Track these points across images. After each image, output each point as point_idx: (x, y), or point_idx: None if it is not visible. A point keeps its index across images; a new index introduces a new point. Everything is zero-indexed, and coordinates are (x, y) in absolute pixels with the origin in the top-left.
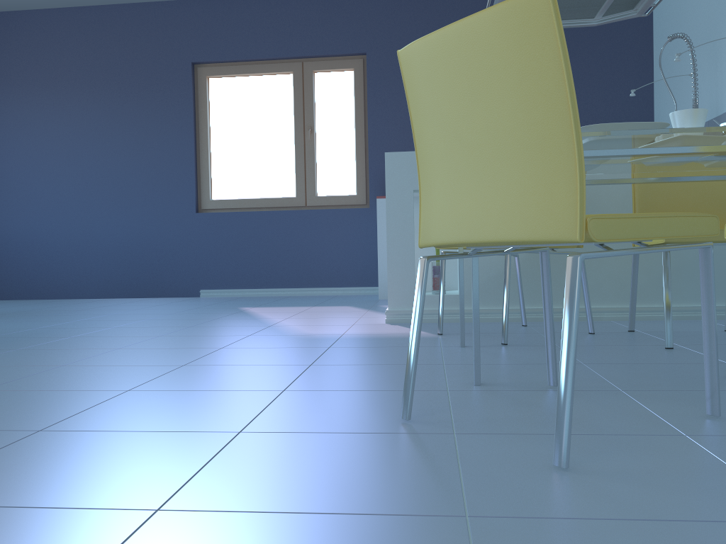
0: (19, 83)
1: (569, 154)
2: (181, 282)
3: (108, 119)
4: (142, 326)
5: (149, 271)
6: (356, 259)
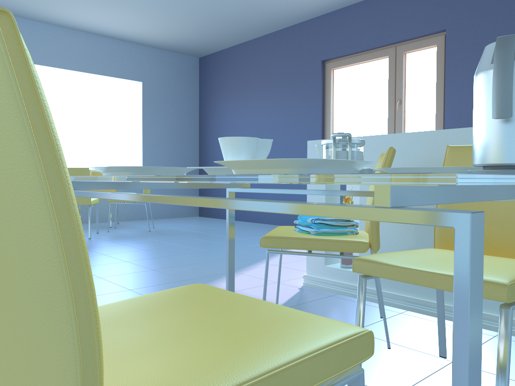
0: (236, 89)
1: None
2: None
3: (275, 106)
4: (181, 258)
5: None
6: None
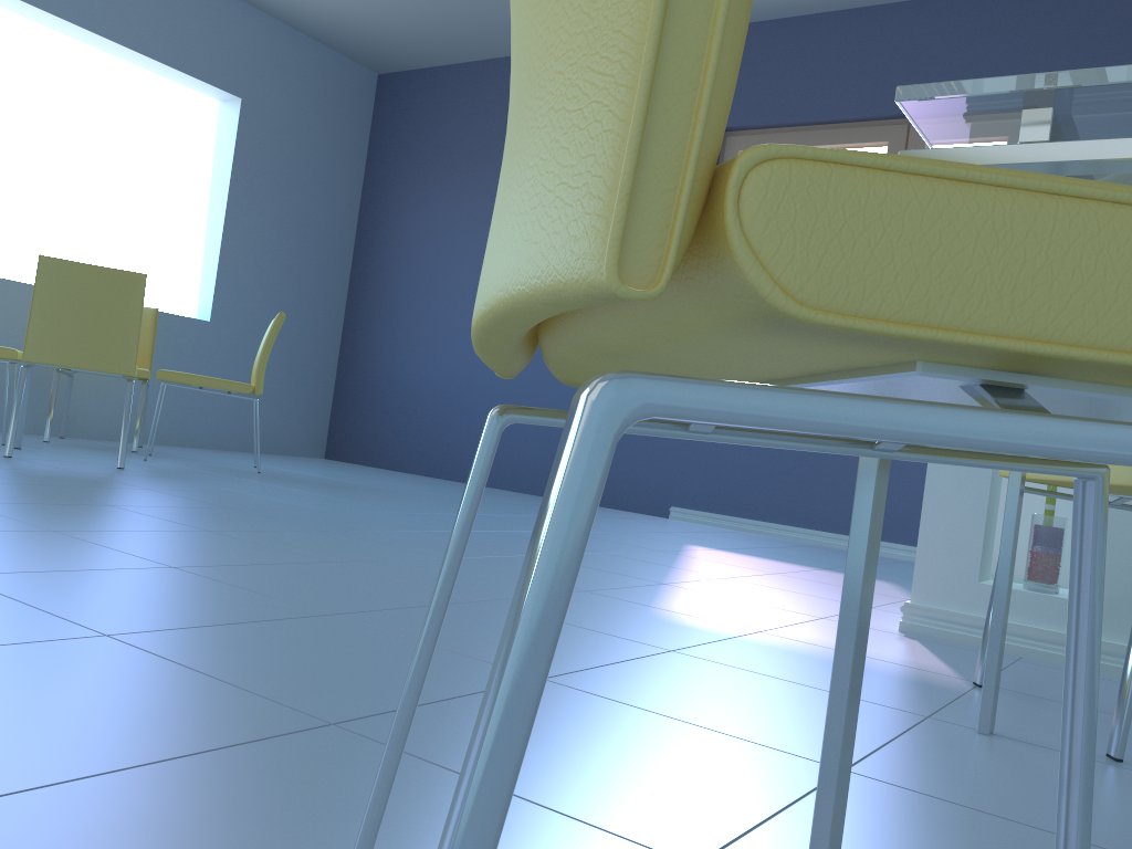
0: (477, 163)
1: None
2: (644, 488)
3: None
4: None
5: None
6: None
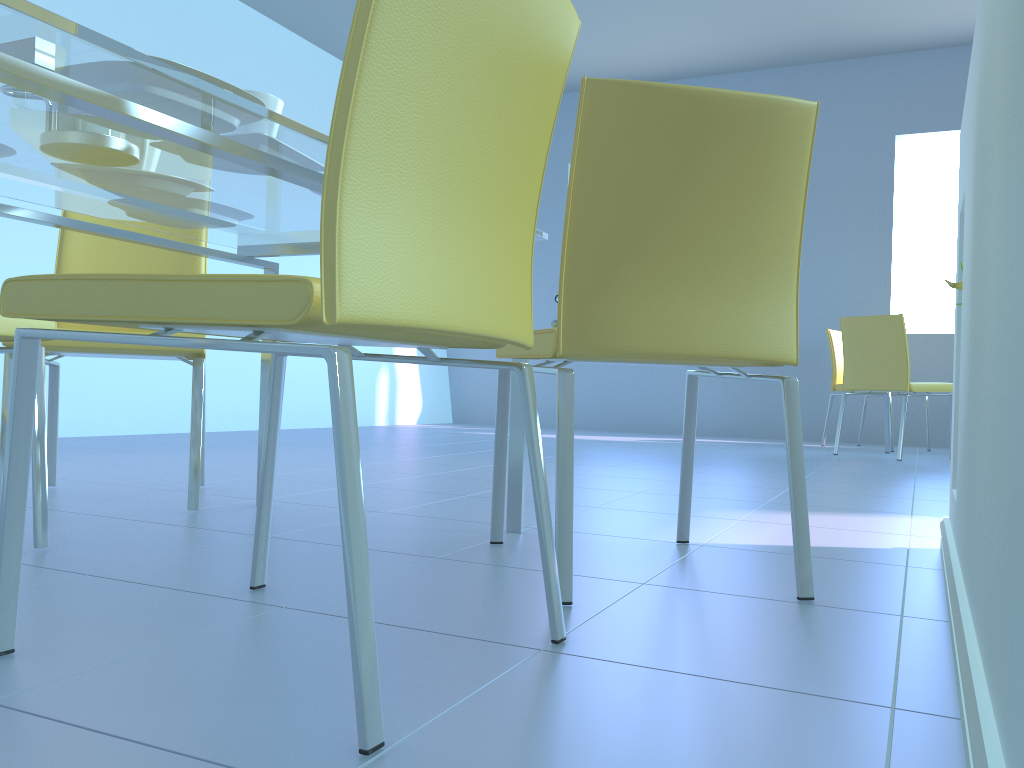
0: None
1: None
2: None
3: None
4: (920, 491)
5: None
6: None
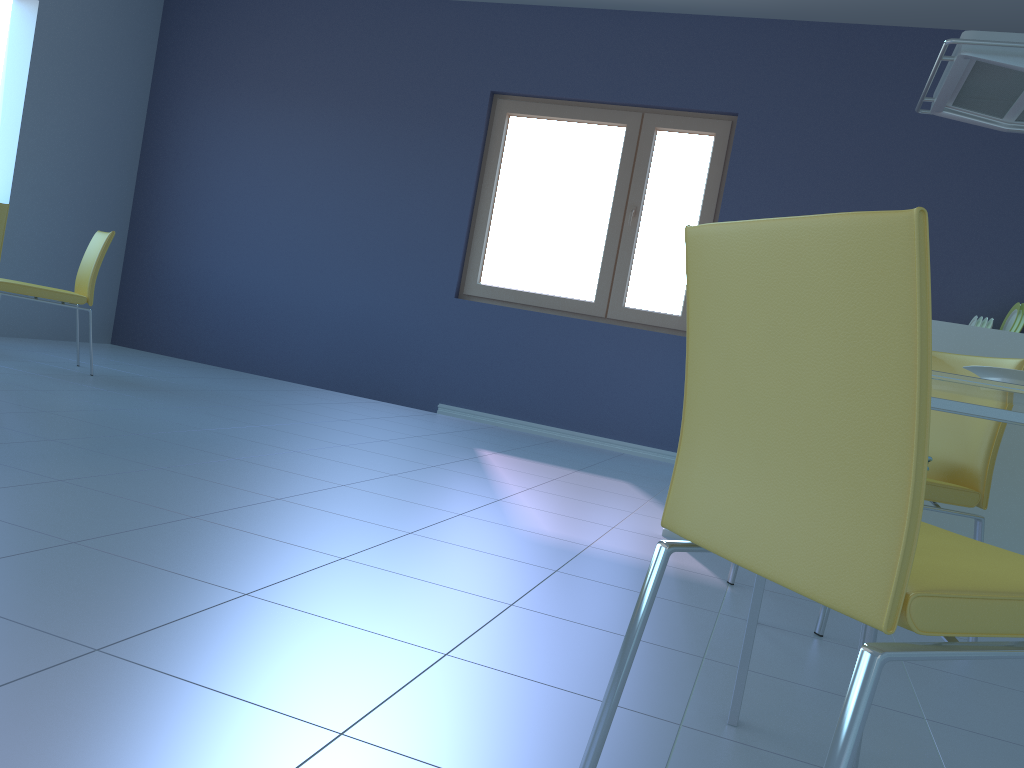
0: (269, 86)
1: (900, 485)
2: (417, 387)
3: (367, 151)
4: (332, 459)
5: (378, 364)
6: (661, 408)
